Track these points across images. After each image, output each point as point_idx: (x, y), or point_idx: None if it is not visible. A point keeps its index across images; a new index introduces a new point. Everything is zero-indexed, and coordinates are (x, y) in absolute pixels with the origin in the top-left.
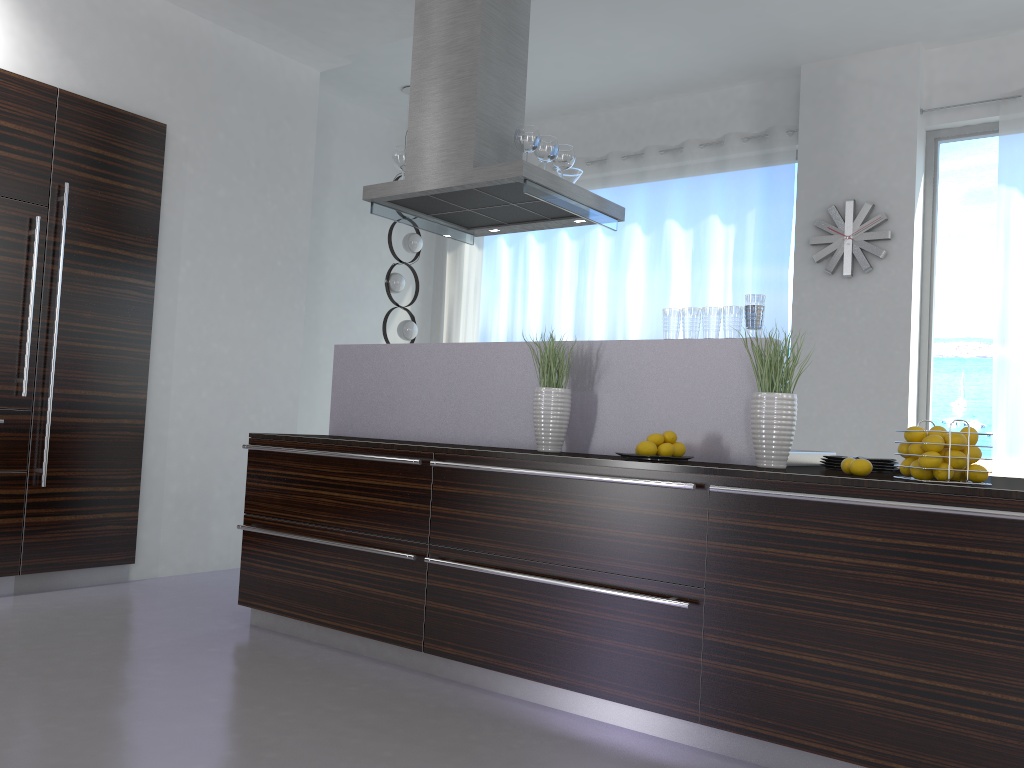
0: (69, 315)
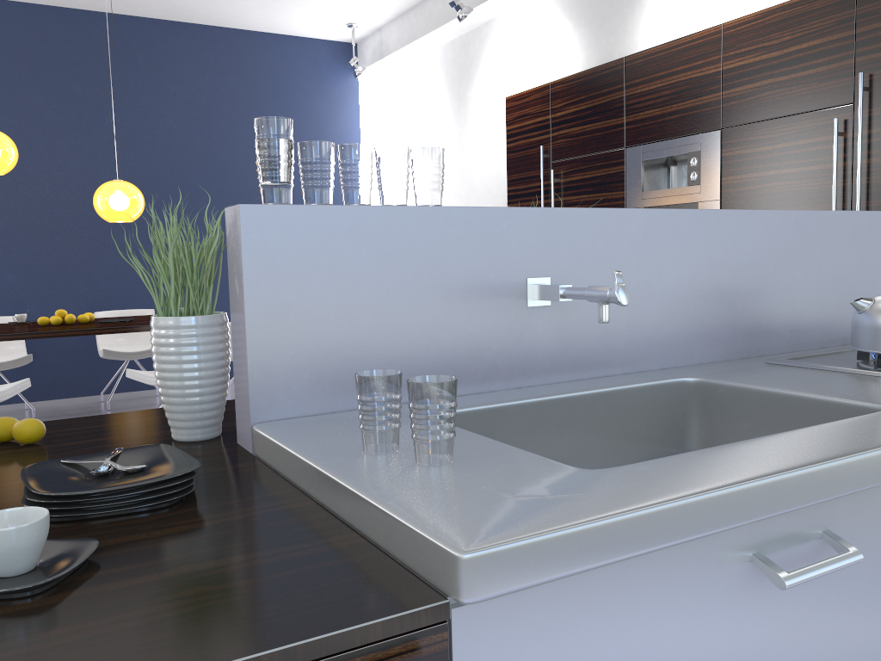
0: (879, 207)
